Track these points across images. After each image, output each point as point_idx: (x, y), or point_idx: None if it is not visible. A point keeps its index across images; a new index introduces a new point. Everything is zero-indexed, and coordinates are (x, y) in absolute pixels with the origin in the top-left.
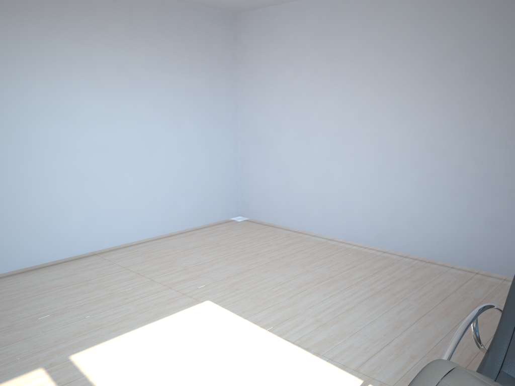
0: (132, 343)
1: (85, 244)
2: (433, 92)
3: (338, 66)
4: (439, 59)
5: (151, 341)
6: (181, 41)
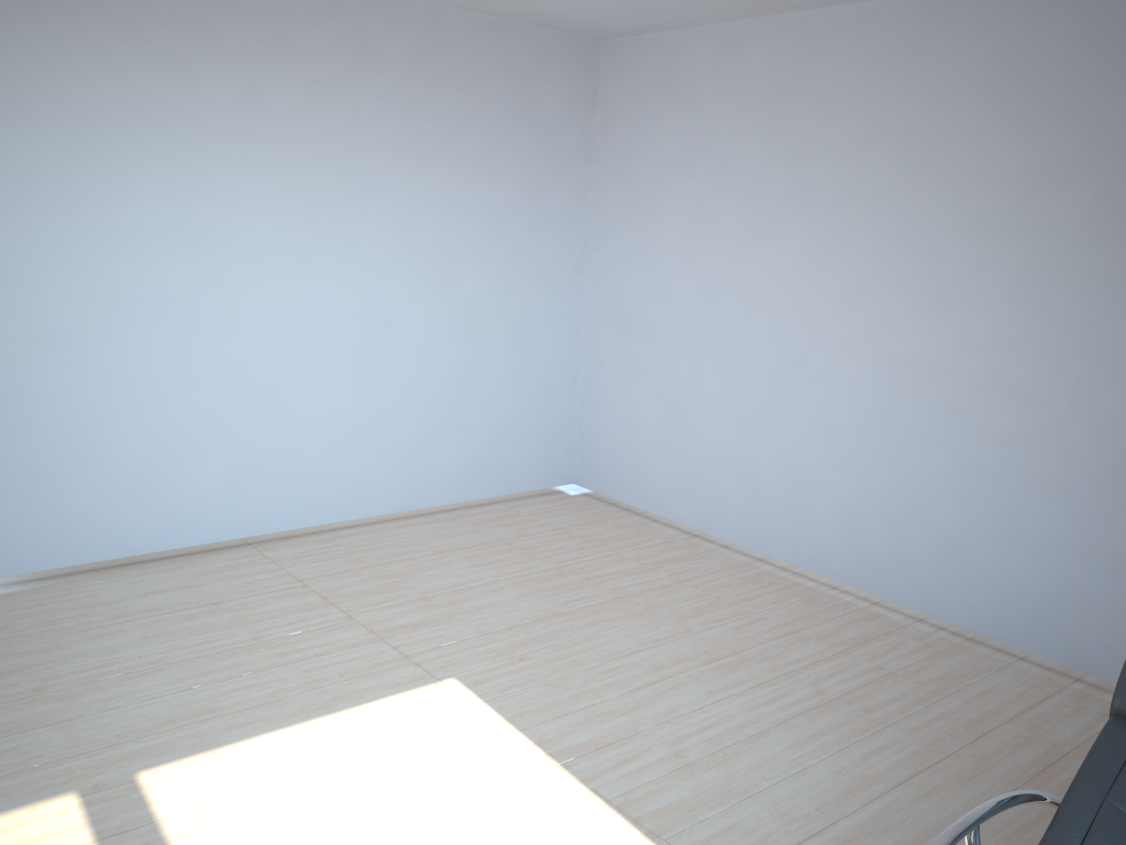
0: (270, 759)
1: (230, 520)
2: (1014, 255)
3: (807, 176)
4: (1033, 179)
5: (310, 760)
6: (469, 98)
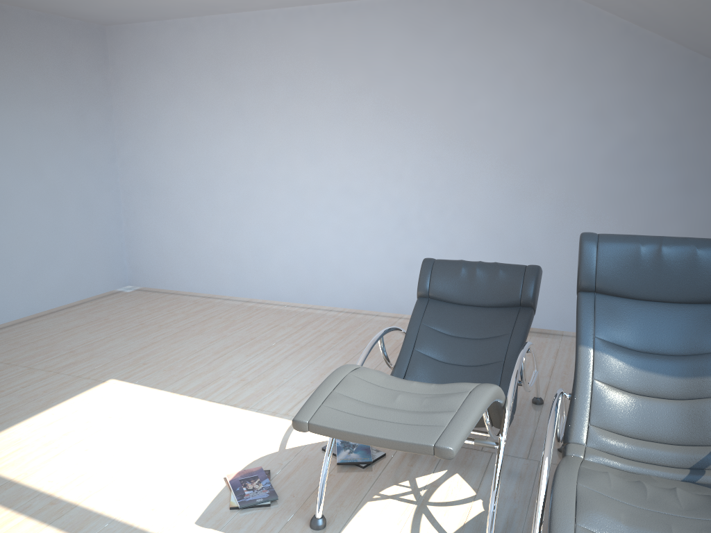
0: (29, 431)
1: None
2: (346, 131)
3: (241, 99)
4: (348, 96)
5: (53, 426)
6: (33, 61)
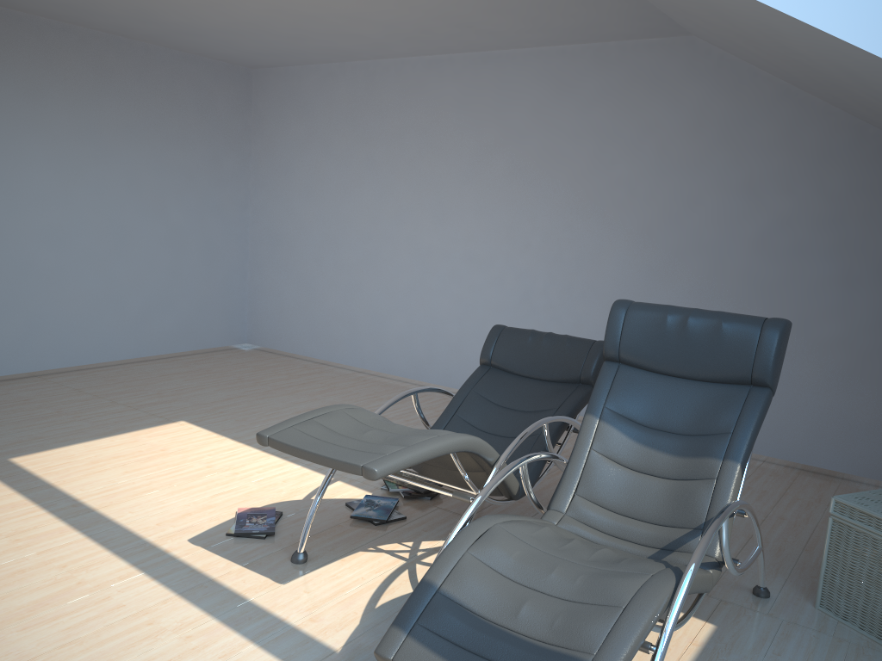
0: (84, 451)
1: (23, 360)
2: (475, 192)
3: (373, 151)
4: (481, 153)
5: (108, 449)
6: (171, 101)
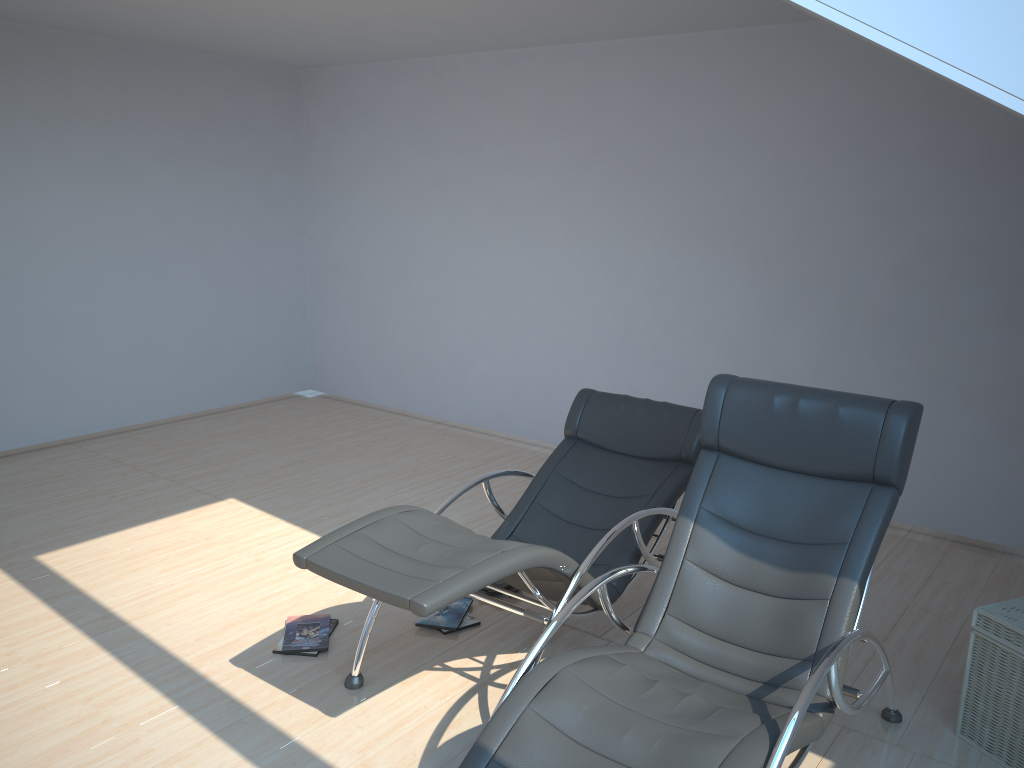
0: (119, 543)
1: (53, 426)
2: (564, 213)
3: (445, 165)
4: (569, 166)
5: (145, 540)
6: (207, 115)
